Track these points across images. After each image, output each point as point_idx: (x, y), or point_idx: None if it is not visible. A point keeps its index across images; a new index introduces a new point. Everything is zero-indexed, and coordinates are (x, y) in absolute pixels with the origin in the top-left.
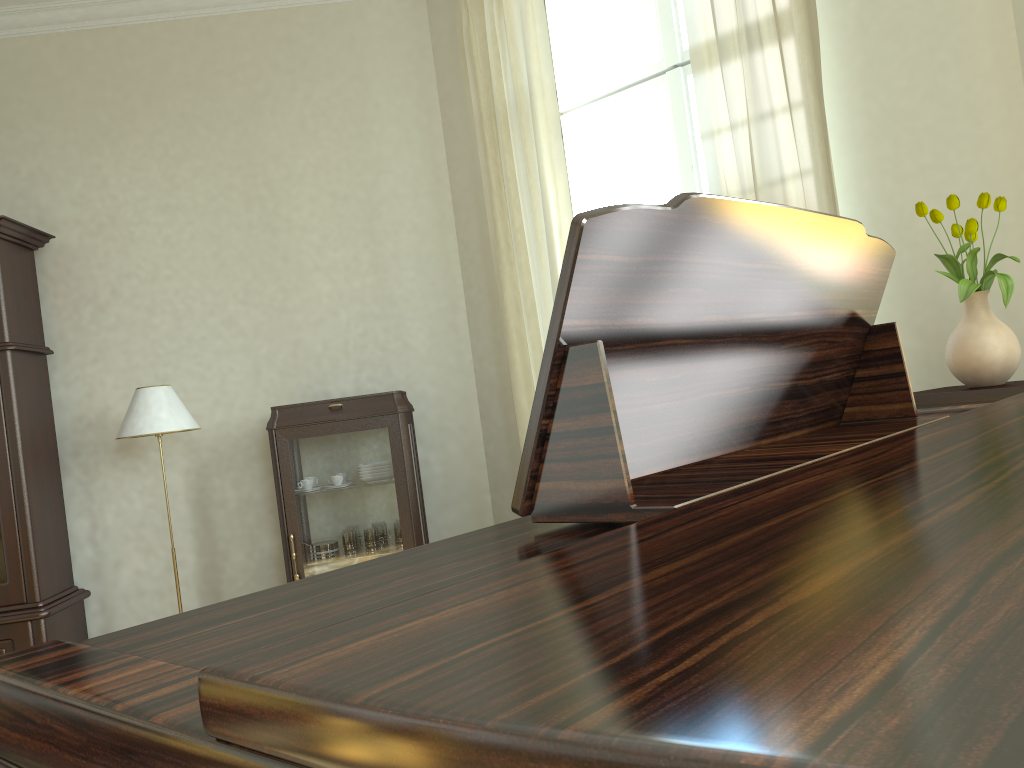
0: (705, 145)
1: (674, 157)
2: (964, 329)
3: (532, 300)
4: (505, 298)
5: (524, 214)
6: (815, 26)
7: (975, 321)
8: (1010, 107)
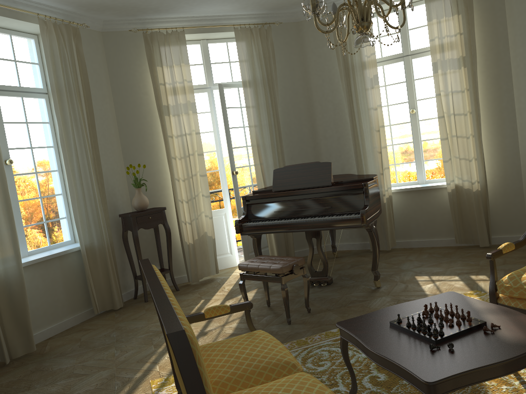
0: (59, 131)
1: None
2: (142, 196)
3: None
4: None
5: None
6: (91, 107)
7: (143, 194)
8: (118, 144)
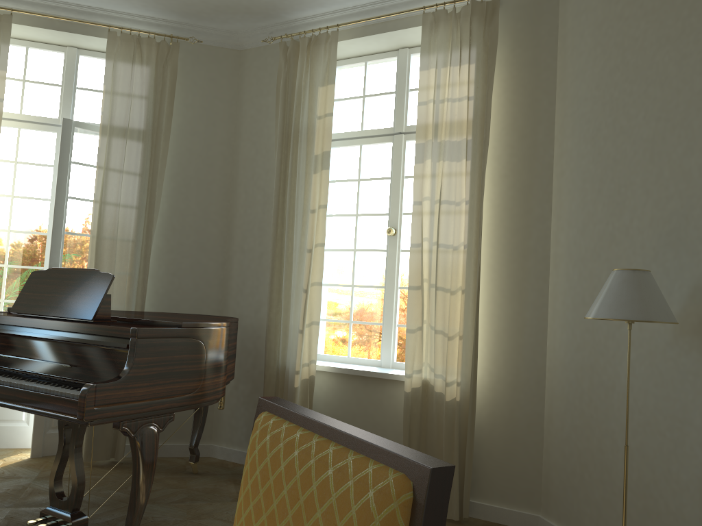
0: None
1: None
2: None
3: None
4: None
5: None
6: None
7: None
8: None
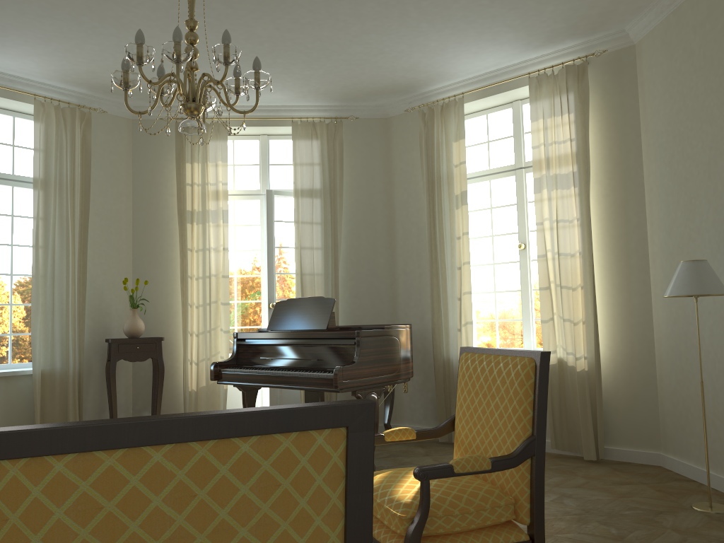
0: (34, 228)
1: None
2: (135, 319)
3: None
4: None
5: None
6: (88, 204)
7: (137, 317)
8: (128, 253)
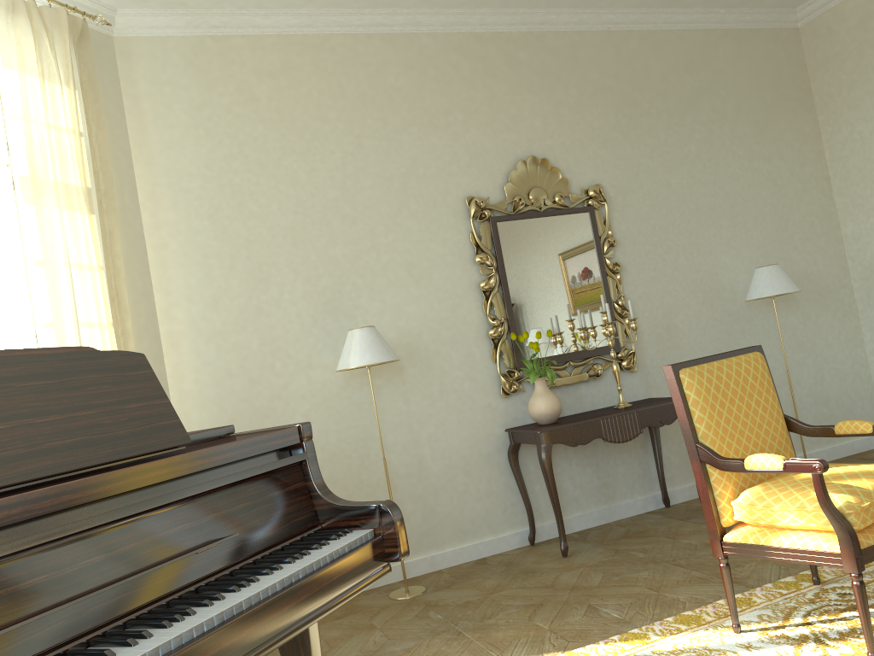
0: None
1: None
2: None
3: None
4: None
5: None
6: None
7: None
8: None
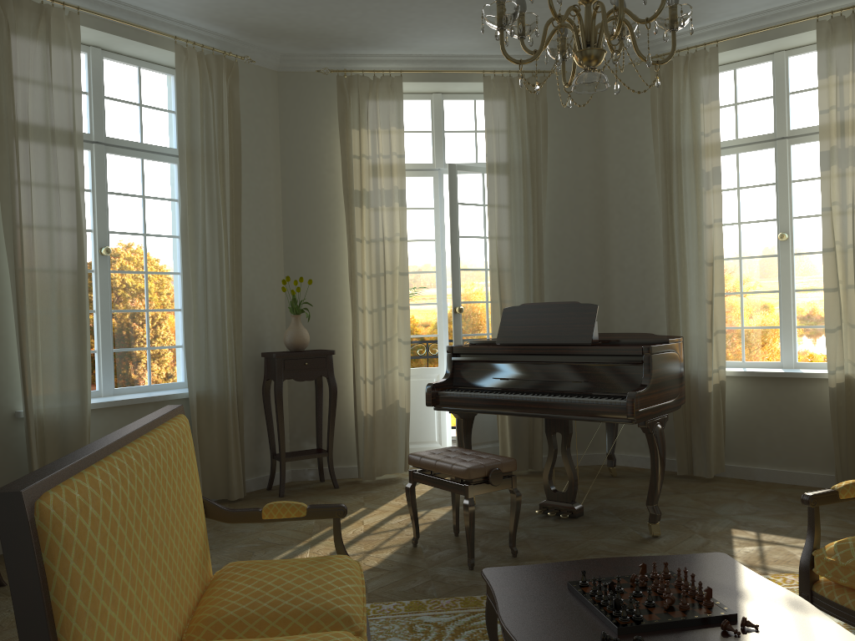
0: (182, 213)
1: (89, 197)
2: (300, 328)
3: (34, 271)
4: (23, 265)
5: (37, 205)
6: (239, 182)
7: (301, 326)
8: (279, 244)
